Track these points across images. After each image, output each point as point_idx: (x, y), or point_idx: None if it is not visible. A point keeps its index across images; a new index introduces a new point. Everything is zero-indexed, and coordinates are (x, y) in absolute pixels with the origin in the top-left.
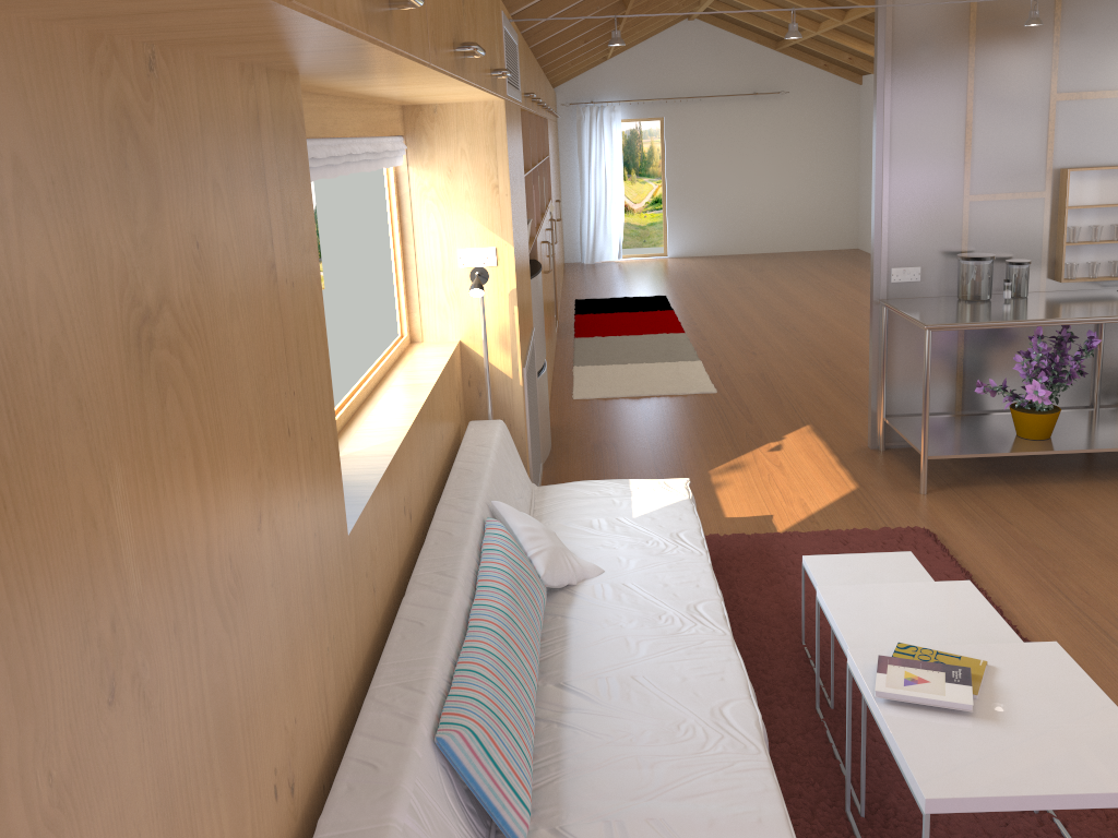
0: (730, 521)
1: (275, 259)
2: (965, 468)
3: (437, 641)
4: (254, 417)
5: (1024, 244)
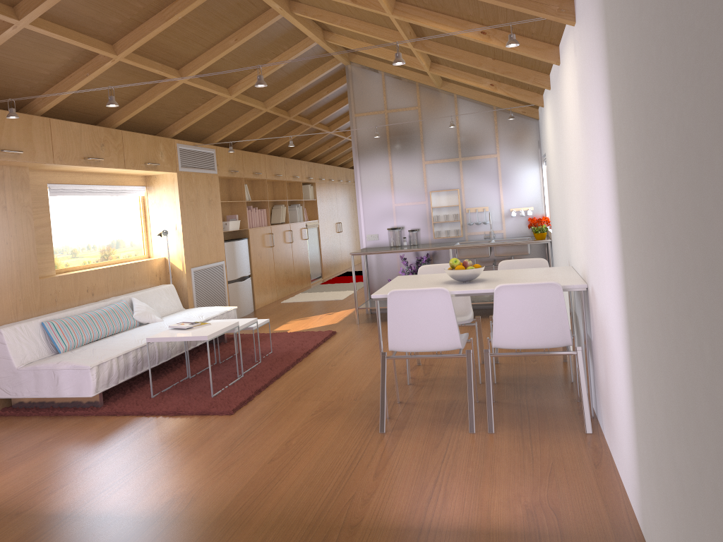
0: (273, 331)
1: (7, 205)
2: None
3: (65, 312)
4: None
5: (419, 223)
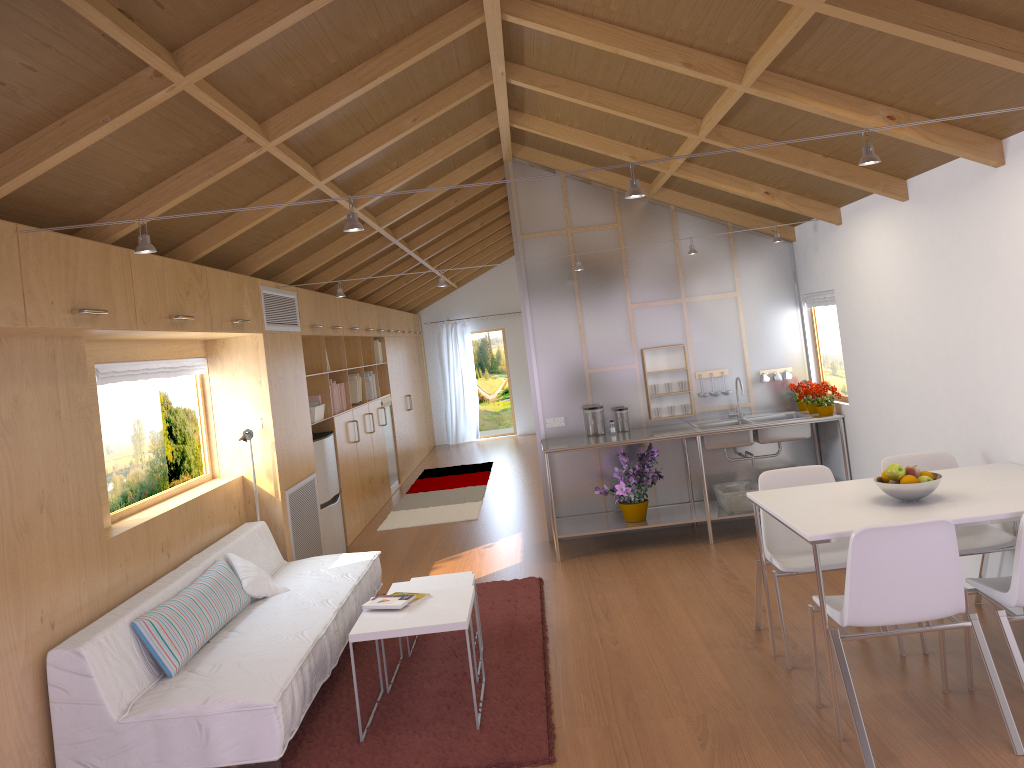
0: None
1: (61, 410)
2: (598, 546)
3: (152, 595)
4: (42, 468)
5: (627, 398)
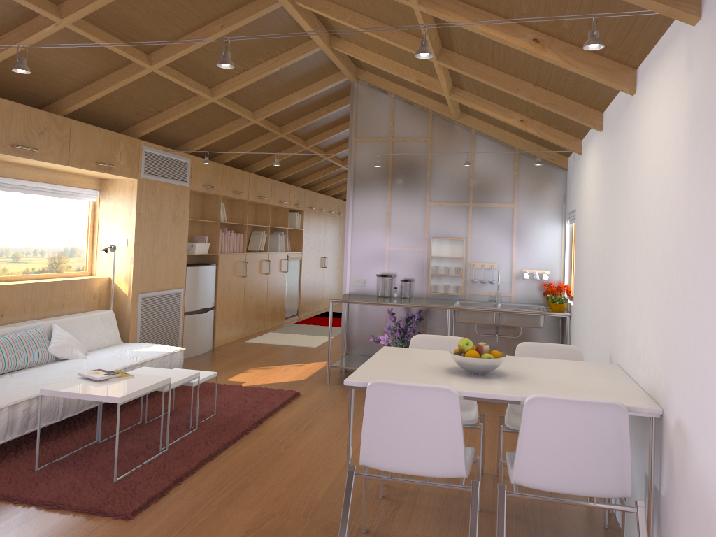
0: (226, 381)
1: None
2: None
3: None
4: None
5: (415, 273)
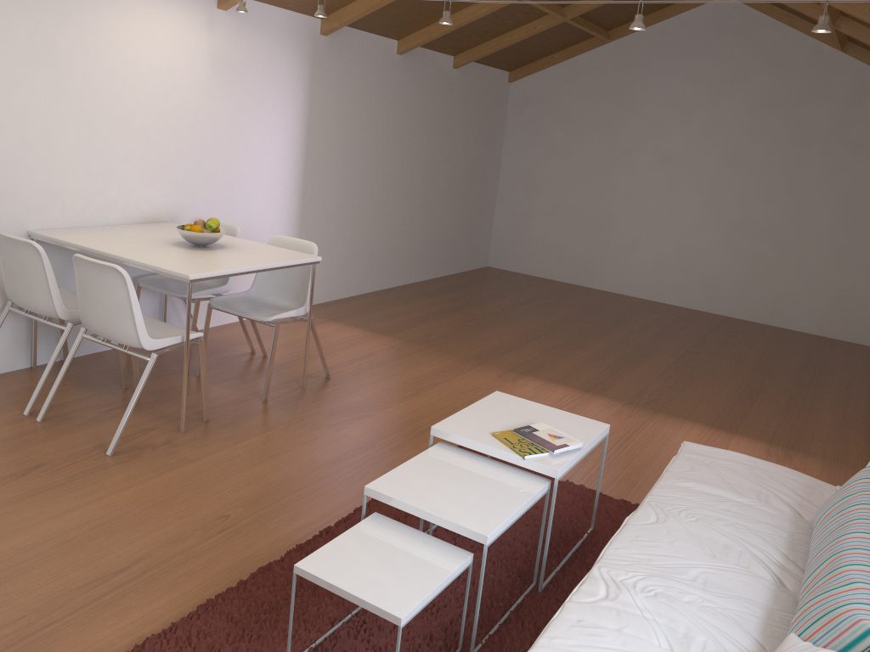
0: None
1: None
2: None
3: None
4: None
5: None
